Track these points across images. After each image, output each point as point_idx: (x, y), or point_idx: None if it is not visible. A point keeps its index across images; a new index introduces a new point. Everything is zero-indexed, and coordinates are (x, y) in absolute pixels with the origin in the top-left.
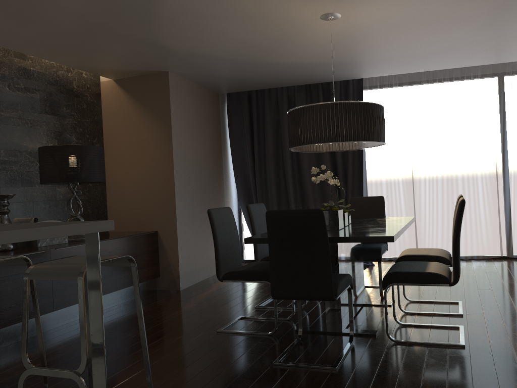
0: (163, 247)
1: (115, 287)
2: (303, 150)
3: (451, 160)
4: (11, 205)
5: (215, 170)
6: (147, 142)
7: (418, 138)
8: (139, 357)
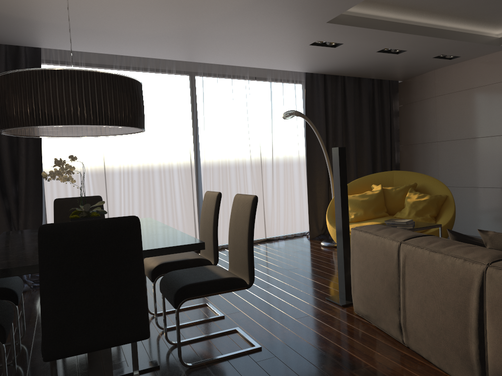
0: None
1: None
2: (16, 133)
3: (147, 156)
4: None
5: None
6: None
7: None
8: None
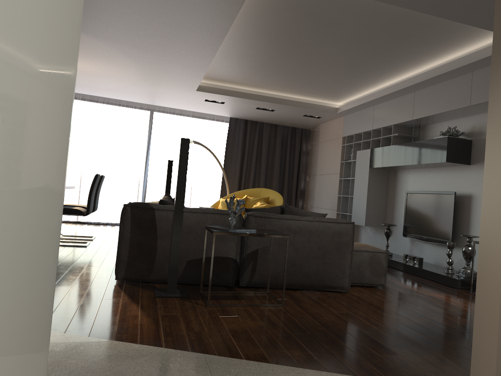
0: None
1: None
2: None
3: (111, 158)
4: None
5: None
6: None
7: (91, 139)
8: None
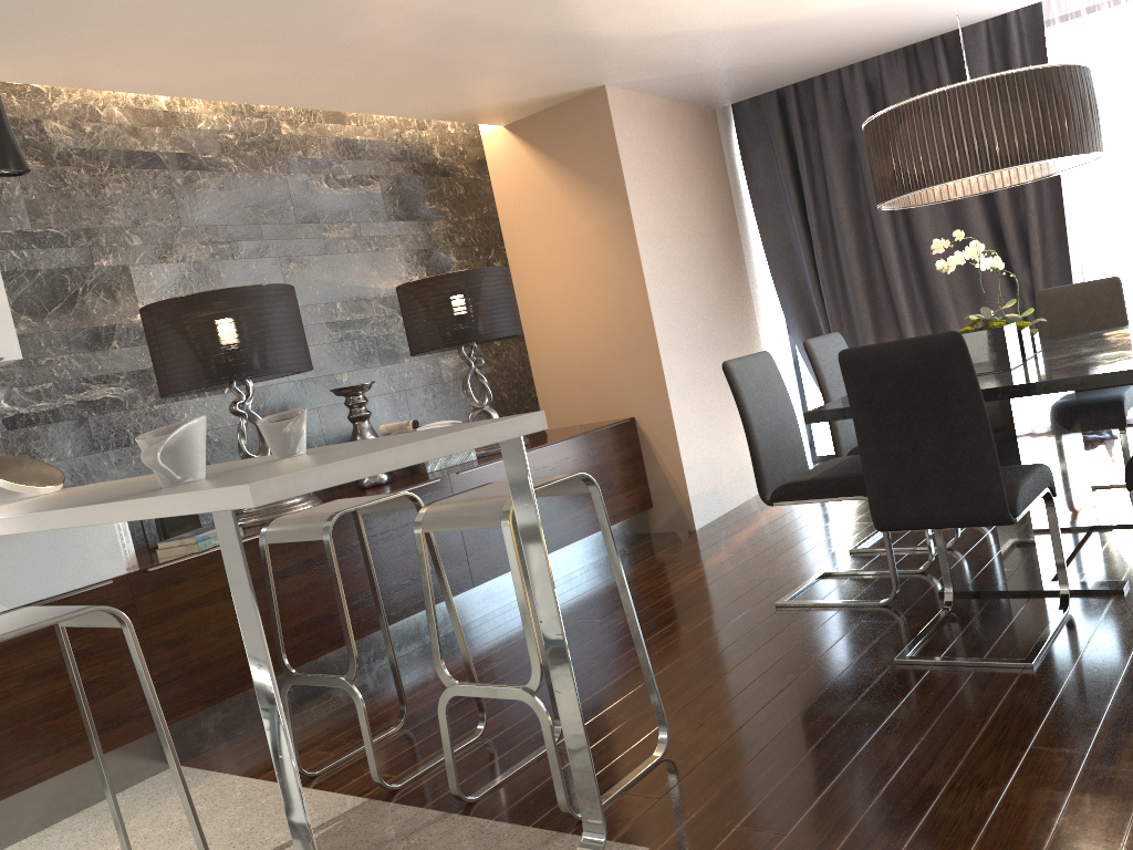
0: (651, 448)
1: (574, 535)
2: (909, 203)
3: None
4: (370, 403)
5: (731, 276)
6: (586, 242)
7: None
8: (634, 662)
